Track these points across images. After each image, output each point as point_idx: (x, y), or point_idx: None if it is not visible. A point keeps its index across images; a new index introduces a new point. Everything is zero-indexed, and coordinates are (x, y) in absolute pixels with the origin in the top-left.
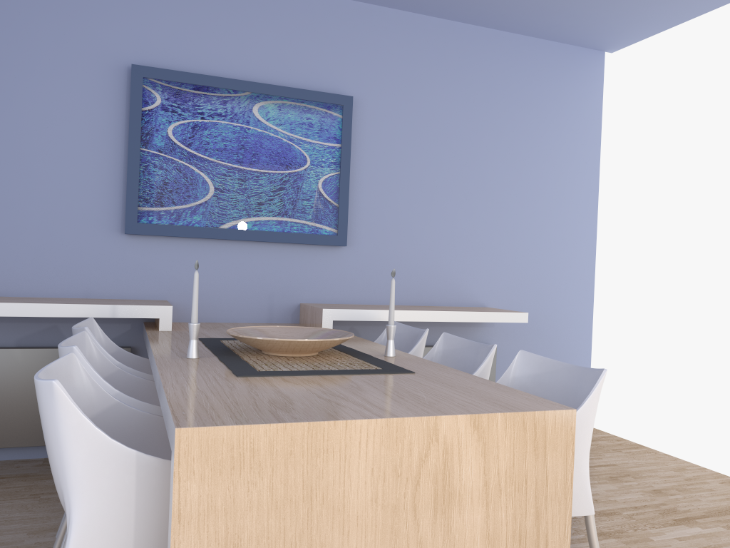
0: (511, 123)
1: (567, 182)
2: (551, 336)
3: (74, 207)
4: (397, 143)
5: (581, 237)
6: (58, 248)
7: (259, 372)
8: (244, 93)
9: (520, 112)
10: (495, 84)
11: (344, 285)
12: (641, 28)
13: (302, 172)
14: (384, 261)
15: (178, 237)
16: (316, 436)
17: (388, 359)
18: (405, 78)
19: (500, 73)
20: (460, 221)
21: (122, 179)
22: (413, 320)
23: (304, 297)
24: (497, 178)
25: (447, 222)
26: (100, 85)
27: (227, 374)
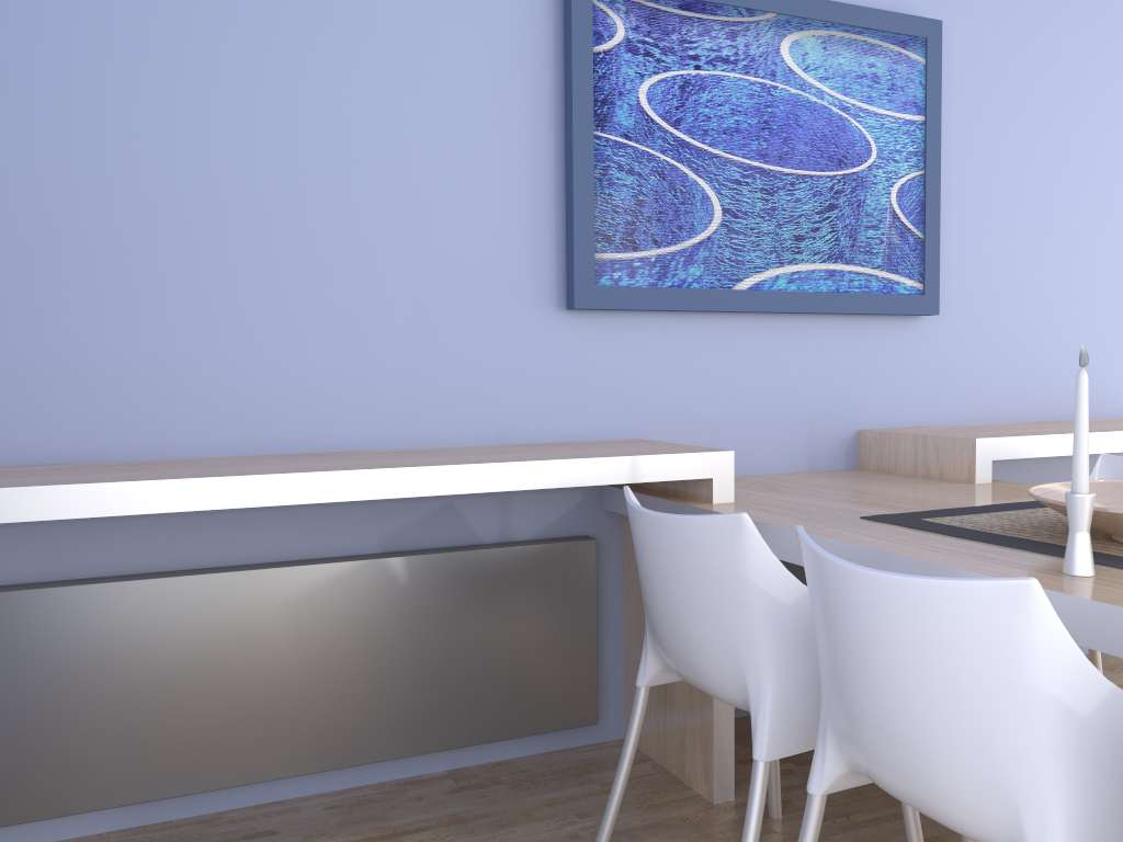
0: None
1: None
2: None
3: (472, 260)
4: (1001, 112)
5: None
6: (448, 345)
7: None
8: (765, 16)
9: None
10: None
11: (926, 391)
12: None
13: (865, 173)
14: (986, 341)
15: (655, 311)
16: None
17: None
18: None
19: None
20: (1099, 259)
21: (554, 198)
22: (1113, 451)
23: (863, 417)
24: None
25: (1079, 262)
26: (505, 2)
27: None
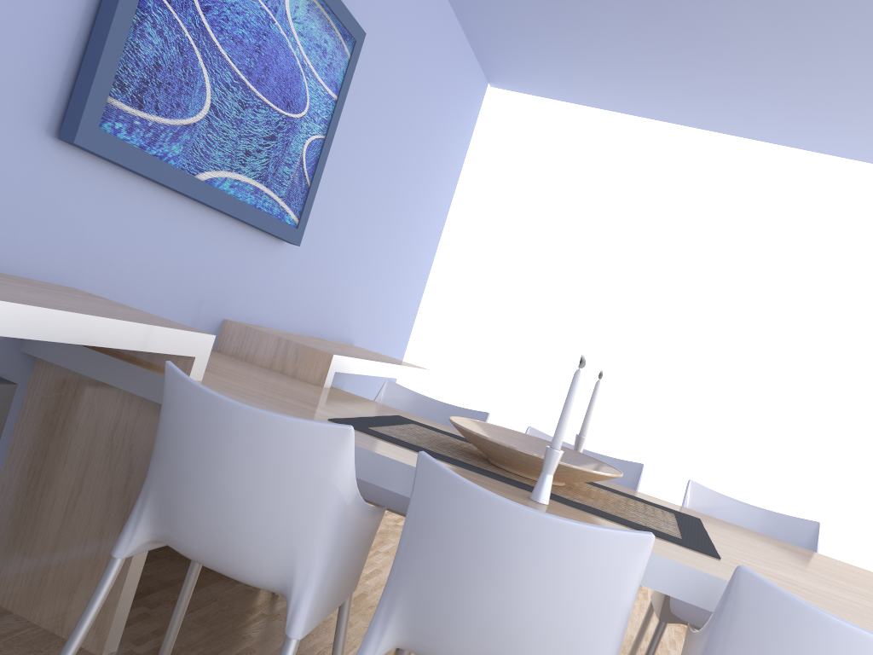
0: (429, 131)
1: (433, 213)
2: (376, 382)
3: None
4: (363, 114)
5: (422, 276)
6: None
7: (695, 543)
8: None
9: (437, 121)
10: (435, 79)
11: (269, 299)
12: (553, 90)
13: (298, 121)
14: (308, 272)
15: (126, 170)
16: None
17: (601, 484)
18: (393, 31)
19: (441, 68)
20: (370, 236)
21: (81, 19)
22: (380, 375)
23: (230, 310)
24: (403, 192)
25: (362, 234)
26: None
27: (695, 552)
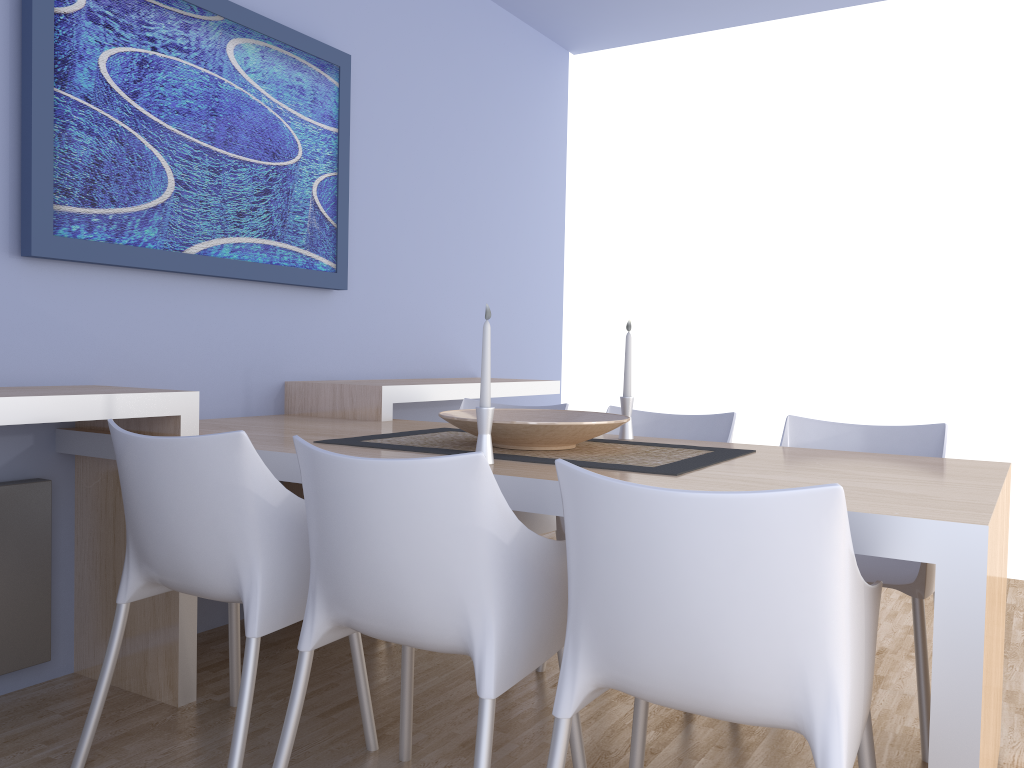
0: (496, 127)
1: (542, 213)
2: None
3: None
4: (390, 137)
5: (552, 285)
6: None
7: (666, 468)
8: (214, 18)
9: (504, 115)
10: (482, 71)
11: (336, 351)
12: (635, 33)
13: (294, 167)
14: (379, 314)
15: (109, 266)
16: (997, 518)
17: (652, 442)
18: (398, 40)
19: (487, 56)
20: (453, 258)
21: (9, 145)
22: (469, 397)
23: (289, 371)
24: (484, 201)
25: (440, 259)
26: None
27: (646, 474)
